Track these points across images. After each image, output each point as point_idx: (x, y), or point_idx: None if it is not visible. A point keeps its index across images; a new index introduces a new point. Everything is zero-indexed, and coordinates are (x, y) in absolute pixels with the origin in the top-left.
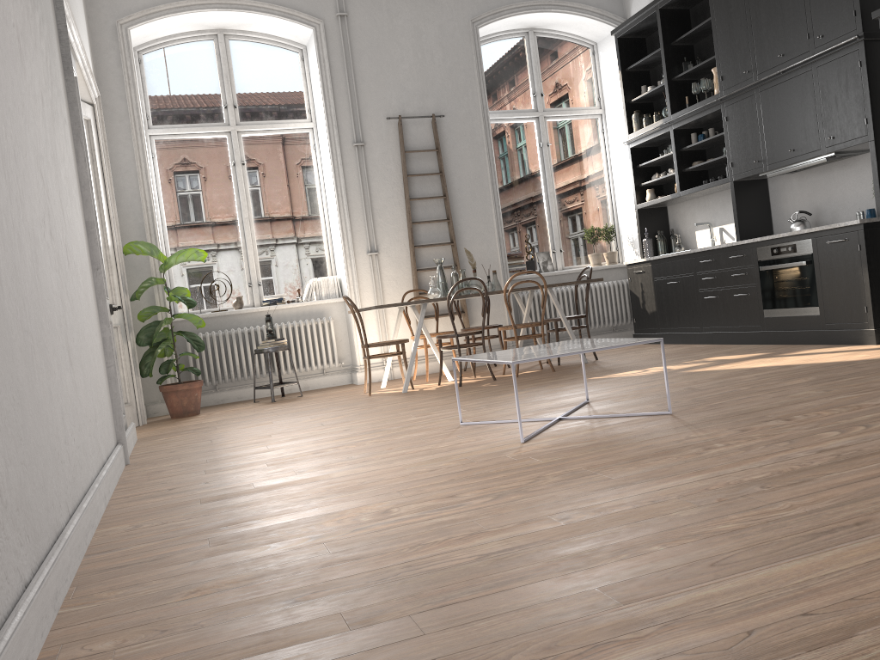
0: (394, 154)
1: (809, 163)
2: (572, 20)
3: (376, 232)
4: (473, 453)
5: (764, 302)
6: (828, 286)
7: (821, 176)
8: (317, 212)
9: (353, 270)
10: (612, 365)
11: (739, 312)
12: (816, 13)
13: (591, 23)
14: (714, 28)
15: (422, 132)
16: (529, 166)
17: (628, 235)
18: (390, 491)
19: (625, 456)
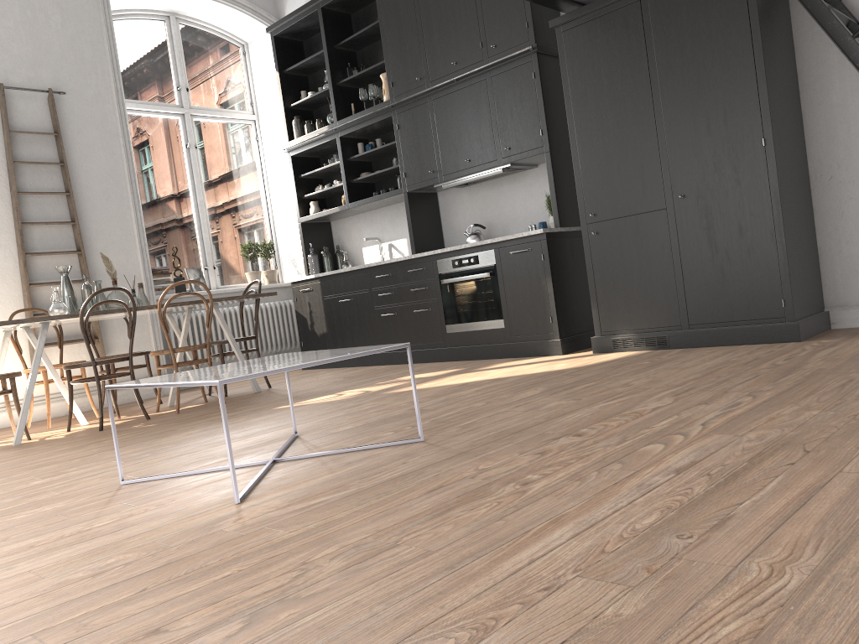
0: None
1: (485, 174)
2: (222, 10)
3: None
4: (161, 530)
5: (446, 317)
6: (513, 298)
7: (491, 191)
8: None
9: None
10: (294, 392)
11: (420, 329)
12: (489, 22)
13: (243, 18)
14: (383, 32)
15: (34, 110)
16: (175, 169)
17: (289, 253)
18: (17, 636)
19: (418, 509)
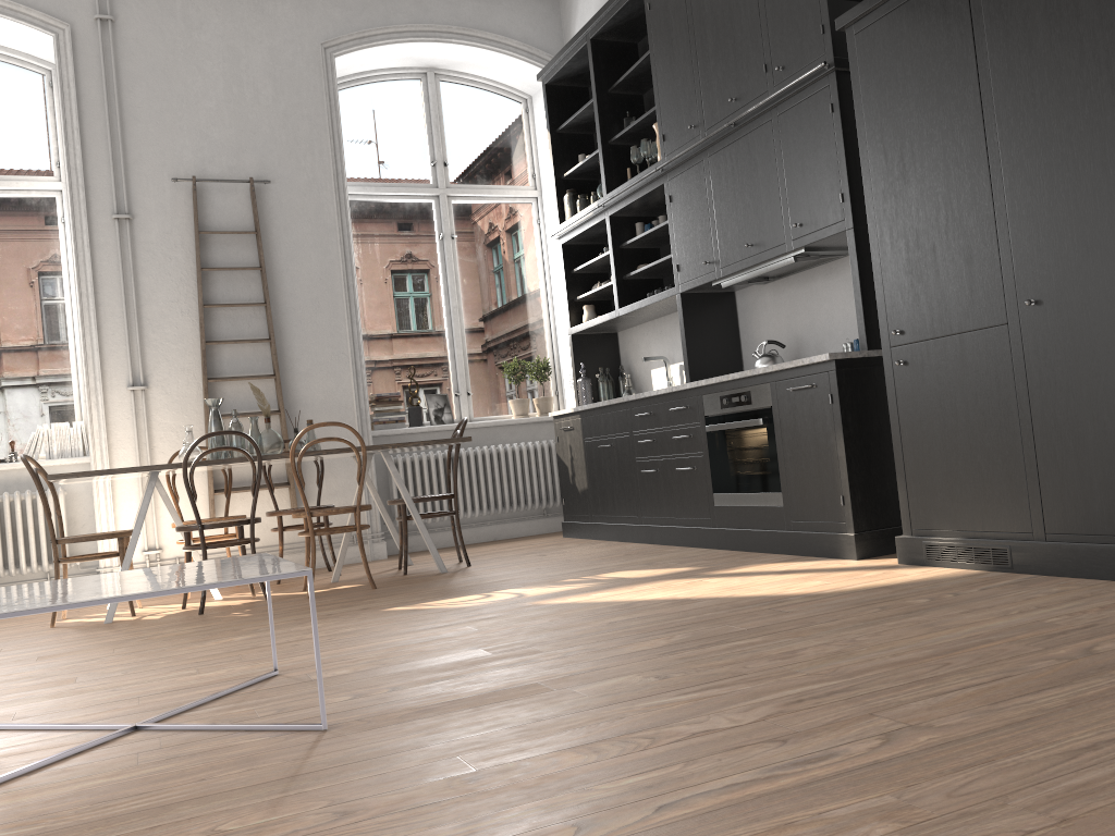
0: (183, 235)
1: (772, 265)
2: (488, 58)
3: (147, 354)
4: None
5: (714, 482)
6: (793, 460)
7: (801, 288)
8: (63, 321)
9: (100, 413)
10: (466, 580)
11: (684, 496)
12: (775, 32)
13: (517, 65)
14: (653, 63)
15: (234, 205)
16: (423, 266)
17: (571, 374)
18: None
19: None
